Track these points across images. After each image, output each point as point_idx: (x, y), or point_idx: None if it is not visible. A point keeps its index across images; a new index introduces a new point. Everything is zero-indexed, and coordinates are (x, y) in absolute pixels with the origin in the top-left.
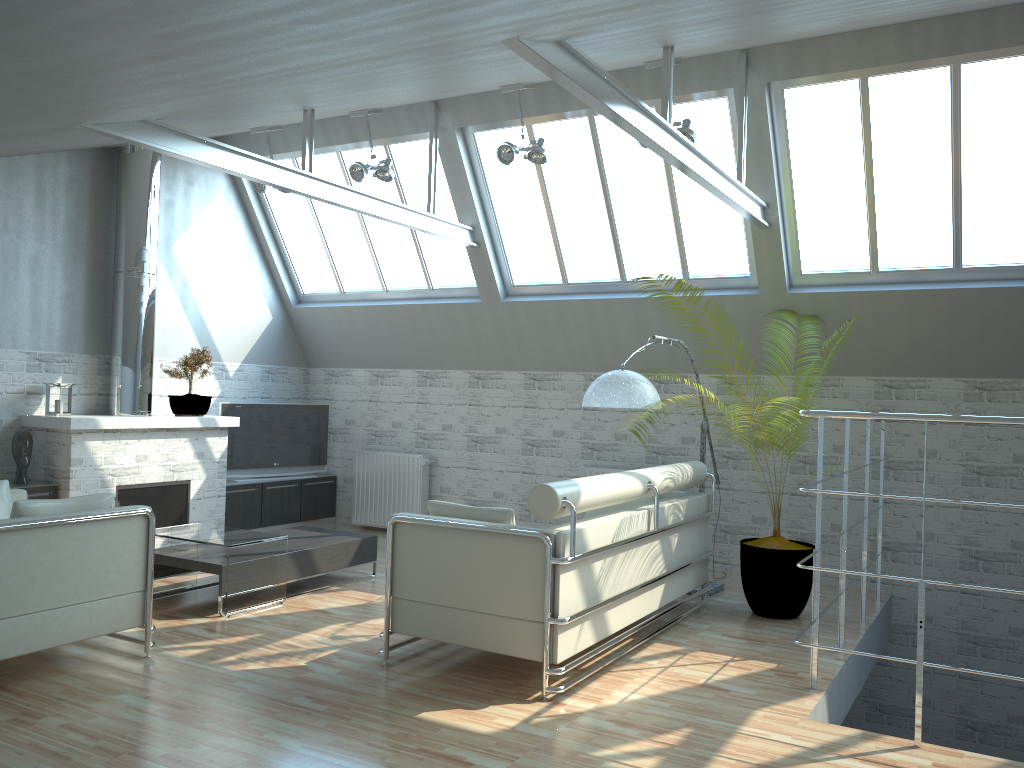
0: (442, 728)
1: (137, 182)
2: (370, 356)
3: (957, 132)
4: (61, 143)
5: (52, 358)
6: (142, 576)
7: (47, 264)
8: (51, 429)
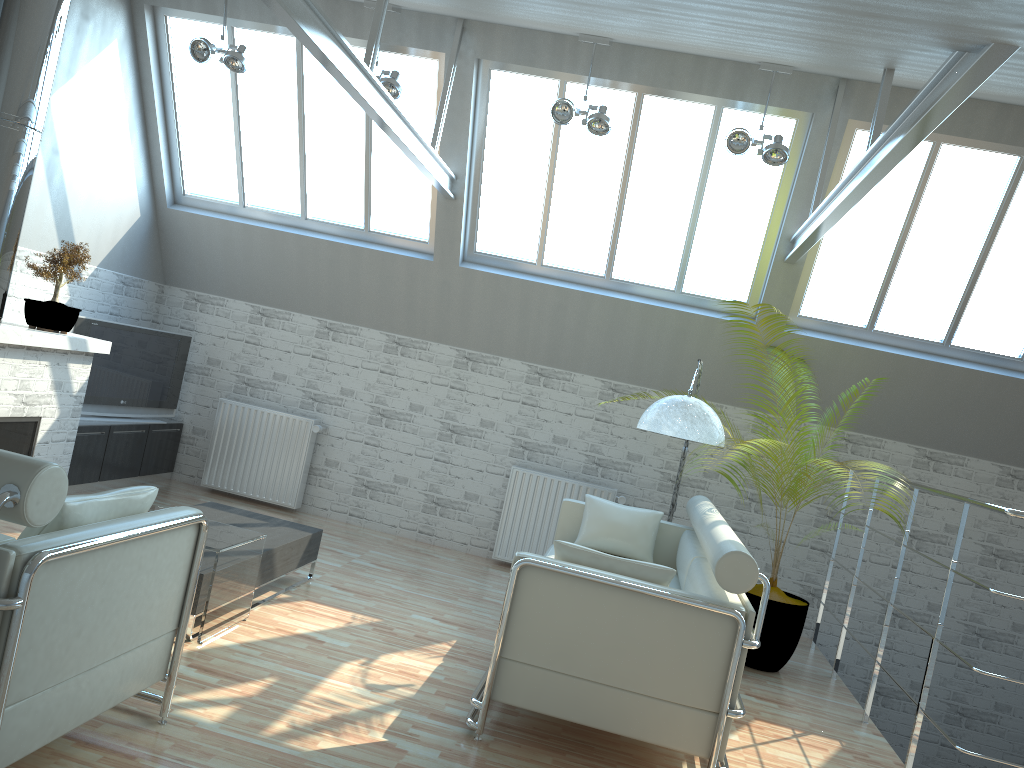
0: None
1: None
2: (259, 289)
3: (1001, 220)
4: None
5: None
6: (178, 609)
7: None
8: None
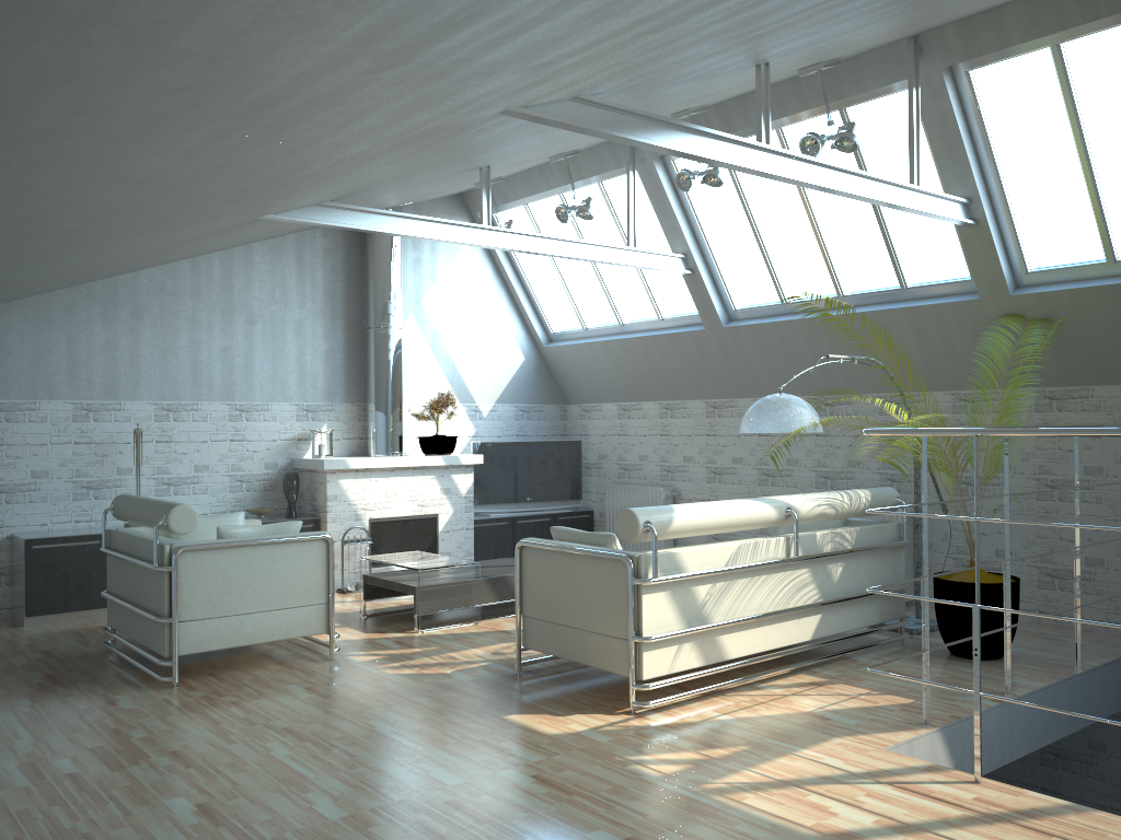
0: (516, 727)
1: (379, 246)
2: (616, 390)
3: None
4: (293, 225)
5: (317, 408)
6: (325, 591)
7: (309, 327)
8: (313, 470)
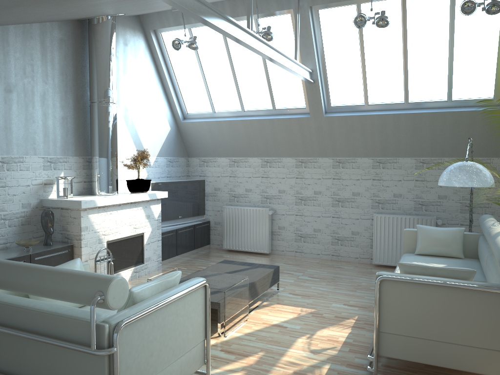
0: None
1: (103, 42)
2: (230, 150)
3: None
4: (76, 11)
5: (57, 160)
6: (203, 329)
7: (50, 98)
8: (64, 208)
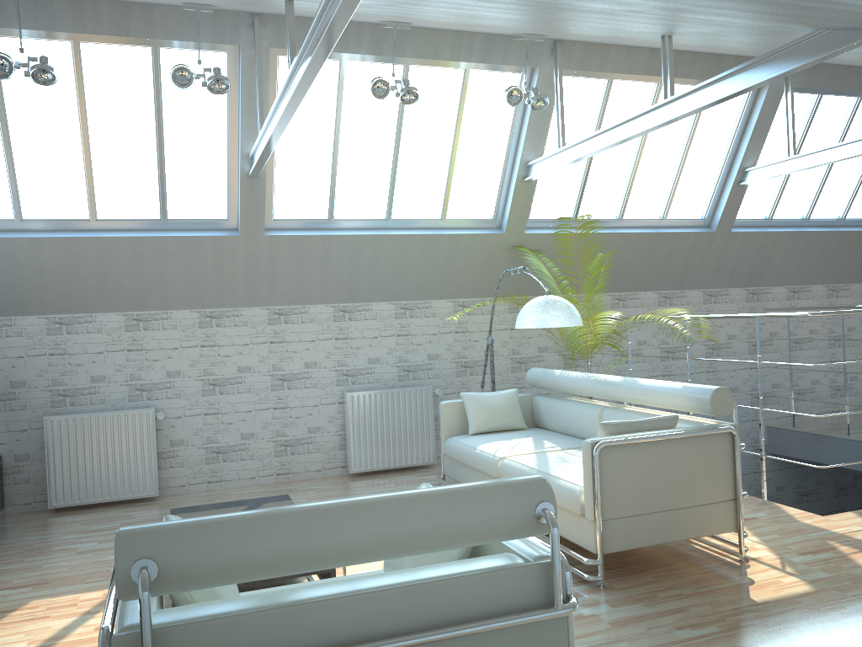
0: (794, 599)
1: None
2: (53, 299)
3: None
4: None
5: None
6: None
7: None
8: None
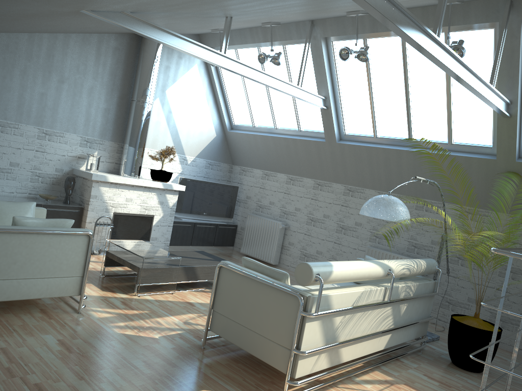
0: None
1: (148, 53)
2: (263, 163)
3: None
4: (99, 26)
5: (93, 141)
6: (82, 268)
7: (97, 92)
8: (85, 178)
